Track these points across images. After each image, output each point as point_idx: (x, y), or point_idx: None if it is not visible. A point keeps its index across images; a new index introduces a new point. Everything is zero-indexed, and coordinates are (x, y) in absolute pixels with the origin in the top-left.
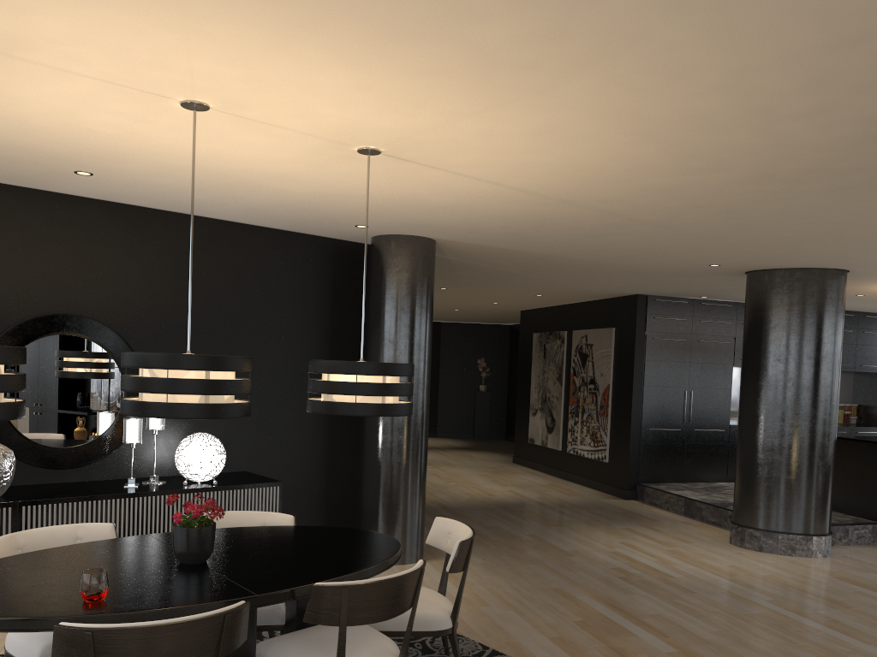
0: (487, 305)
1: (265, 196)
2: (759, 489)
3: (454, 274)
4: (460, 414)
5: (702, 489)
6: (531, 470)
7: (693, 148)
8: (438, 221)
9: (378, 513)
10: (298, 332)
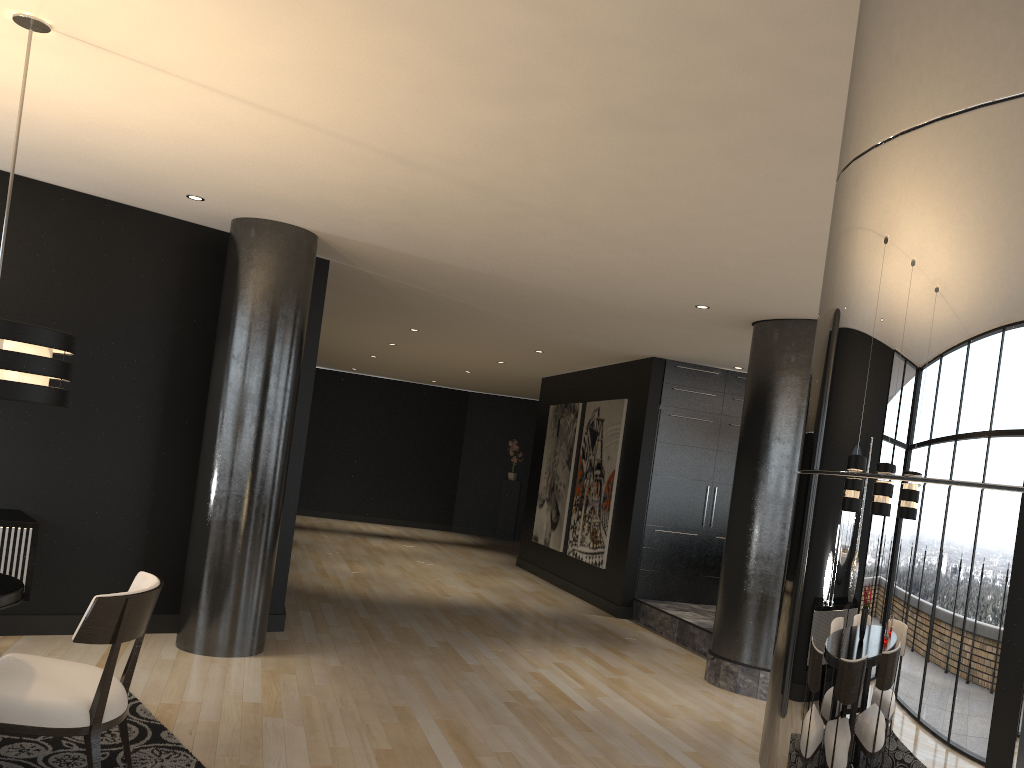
0: (496, 366)
1: (12, 124)
2: (741, 609)
3: (401, 303)
4: (482, 506)
5: (713, 613)
6: (530, 575)
7: (461, 37)
8: (280, 194)
9: (198, 585)
10: (120, 336)
